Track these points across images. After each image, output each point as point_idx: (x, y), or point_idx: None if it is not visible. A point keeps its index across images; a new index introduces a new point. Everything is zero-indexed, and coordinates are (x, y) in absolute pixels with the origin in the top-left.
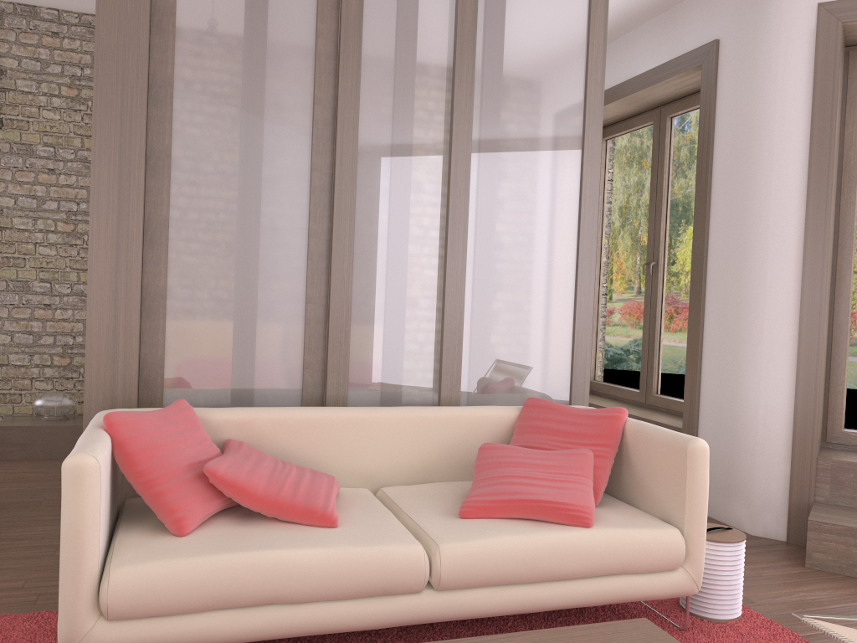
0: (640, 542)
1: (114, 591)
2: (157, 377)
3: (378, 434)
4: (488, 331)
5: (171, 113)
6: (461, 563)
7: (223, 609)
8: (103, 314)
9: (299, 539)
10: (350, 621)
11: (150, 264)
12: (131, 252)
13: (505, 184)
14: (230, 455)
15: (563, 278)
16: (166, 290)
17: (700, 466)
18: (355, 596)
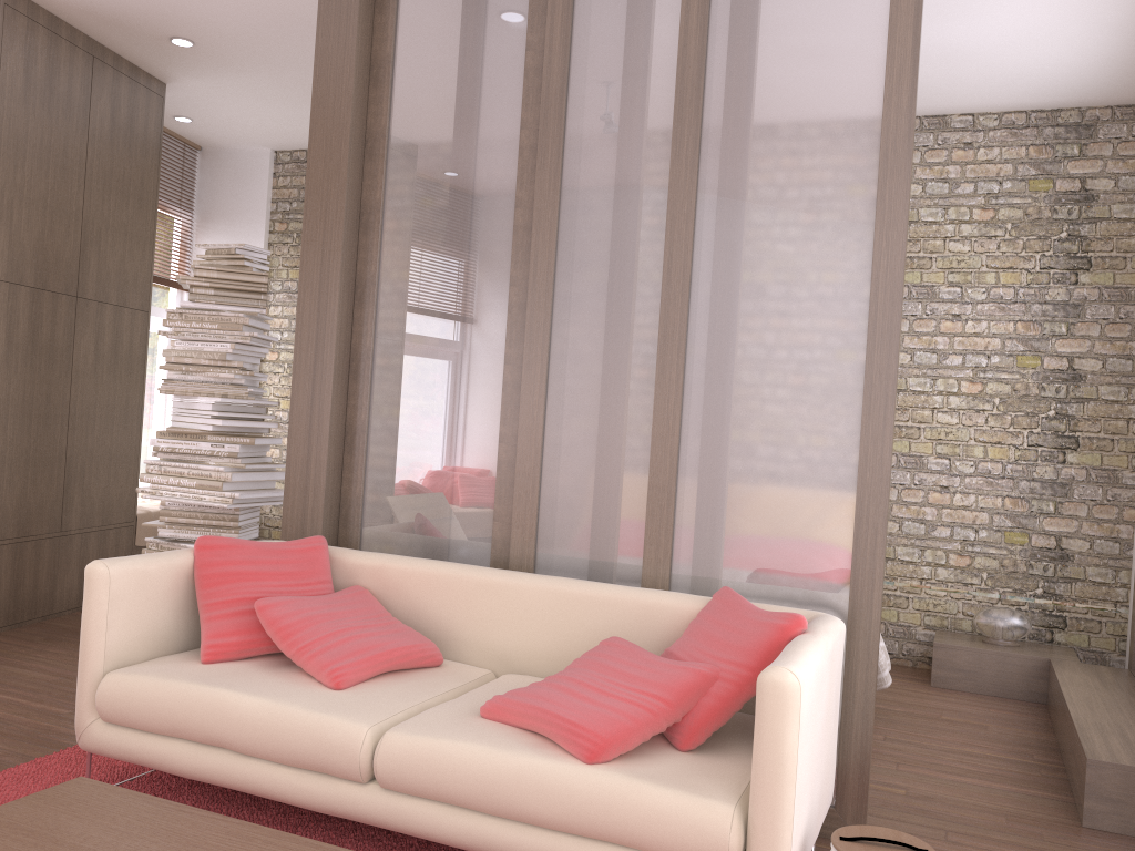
0: (653, 807)
1: (101, 693)
2: (354, 515)
3: (514, 606)
4: (714, 490)
5: (377, 239)
6: (399, 759)
7: (187, 740)
8: (299, 446)
9: (275, 689)
10: (286, 792)
11: (353, 397)
12: (324, 384)
13: (743, 281)
14: (313, 597)
15: (838, 415)
16: (368, 424)
17: (768, 712)
18: (293, 764)
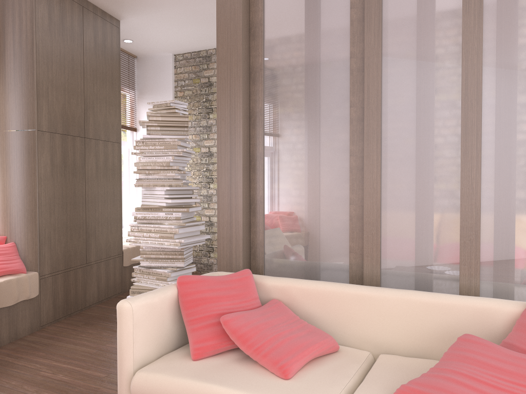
0: None
1: (134, 385)
2: (259, 252)
3: (381, 310)
4: (508, 228)
5: (261, 87)
6: None
7: None
8: (224, 214)
9: (247, 382)
10: None
11: (253, 182)
12: (237, 176)
13: (522, 89)
14: (253, 310)
15: None
16: (263, 198)
17: None
18: None
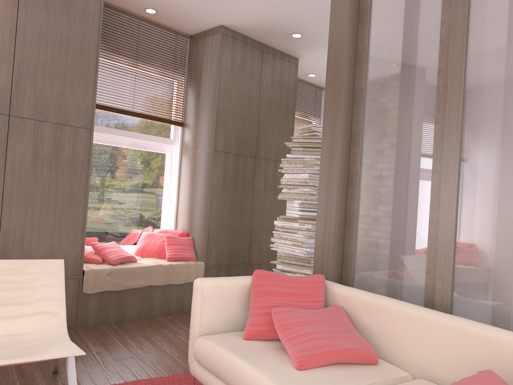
0: None
1: (194, 347)
2: (349, 264)
3: (426, 333)
4: None
5: (361, 108)
6: None
7: (224, 382)
8: (321, 224)
9: (264, 363)
10: None
11: (349, 197)
12: (332, 190)
13: None
14: (306, 309)
15: None
16: (357, 212)
17: None
18: None
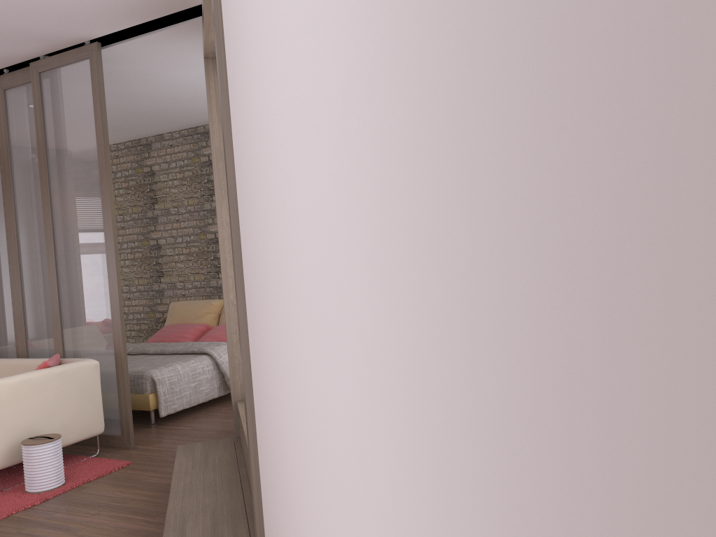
0: None
1: None
2: None
3: (0, 372)
4: (71, 314)
5: None
6: None
7: None
8: None
9: None
10: None
11: None
12: None
13: (68, 228)
14: None
15: (102, 278)
16: None
17: None
18: None
